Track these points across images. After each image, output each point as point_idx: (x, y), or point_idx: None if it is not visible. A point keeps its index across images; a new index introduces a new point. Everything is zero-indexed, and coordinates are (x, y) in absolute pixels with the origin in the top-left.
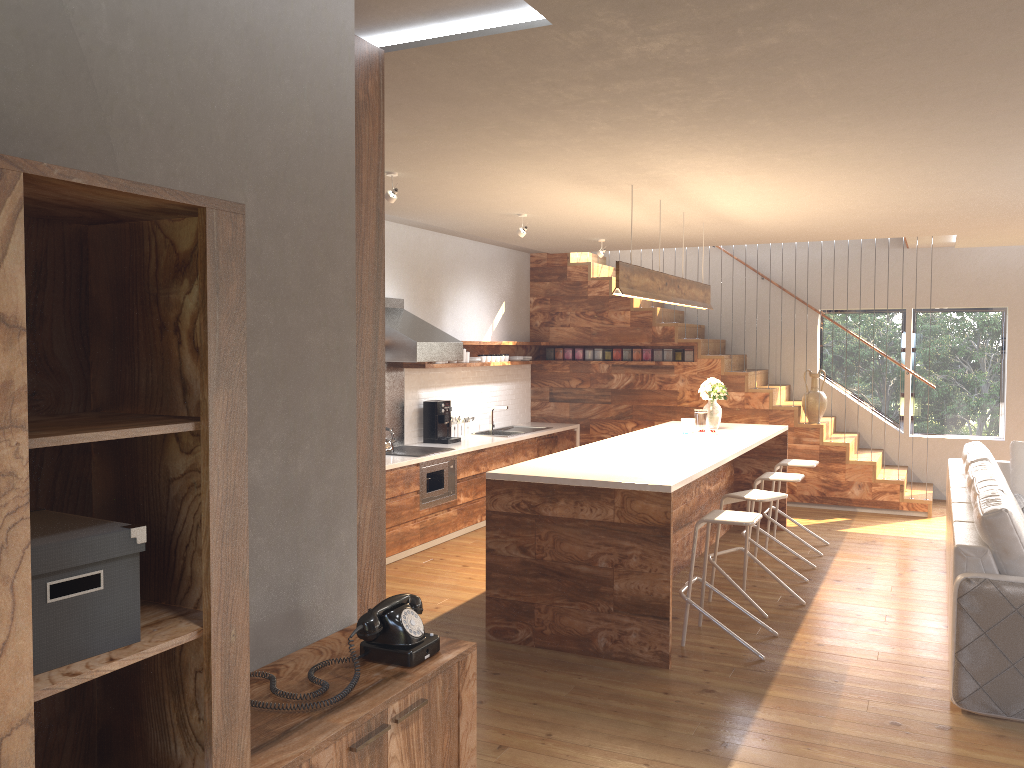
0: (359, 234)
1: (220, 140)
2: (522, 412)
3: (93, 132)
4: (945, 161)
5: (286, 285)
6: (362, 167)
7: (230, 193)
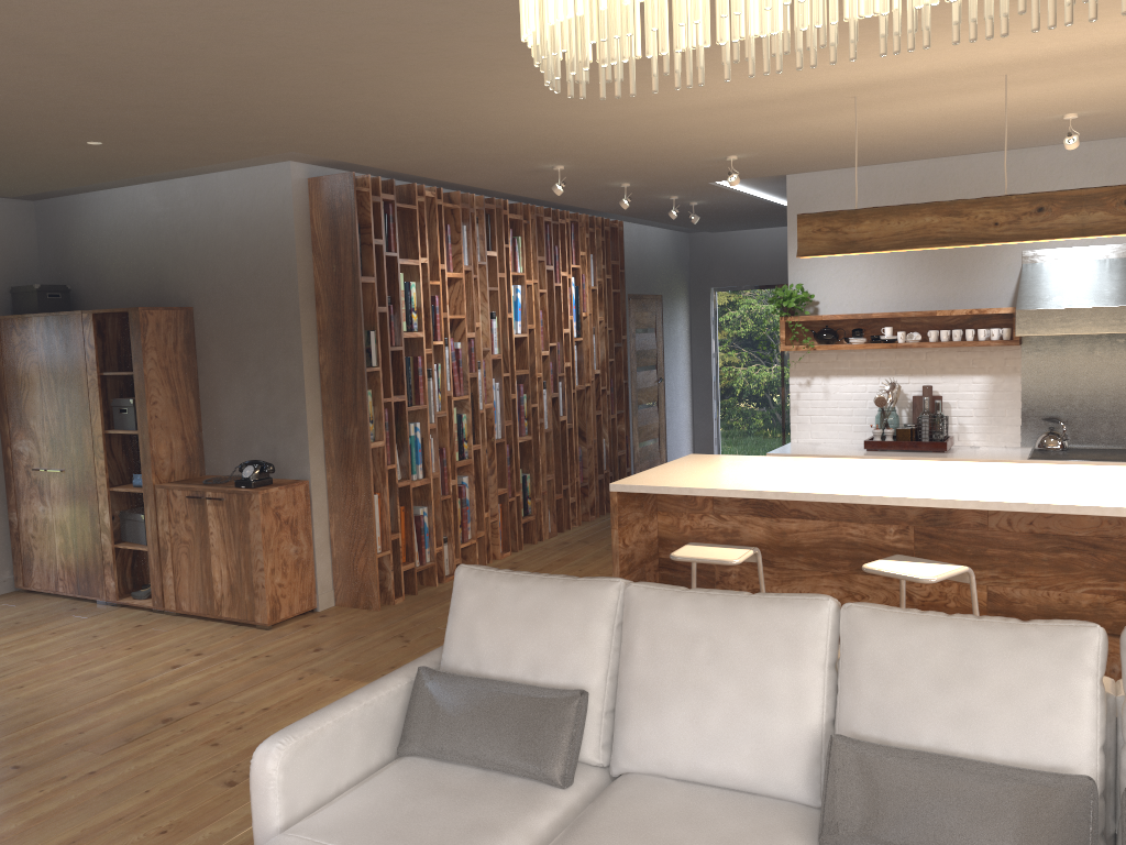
0: (340, 281)
1: (231, 267)
2: None
3: (192, 279)
4: None
5: (262, 319)
6: (340, 244)
7: (236, 286)
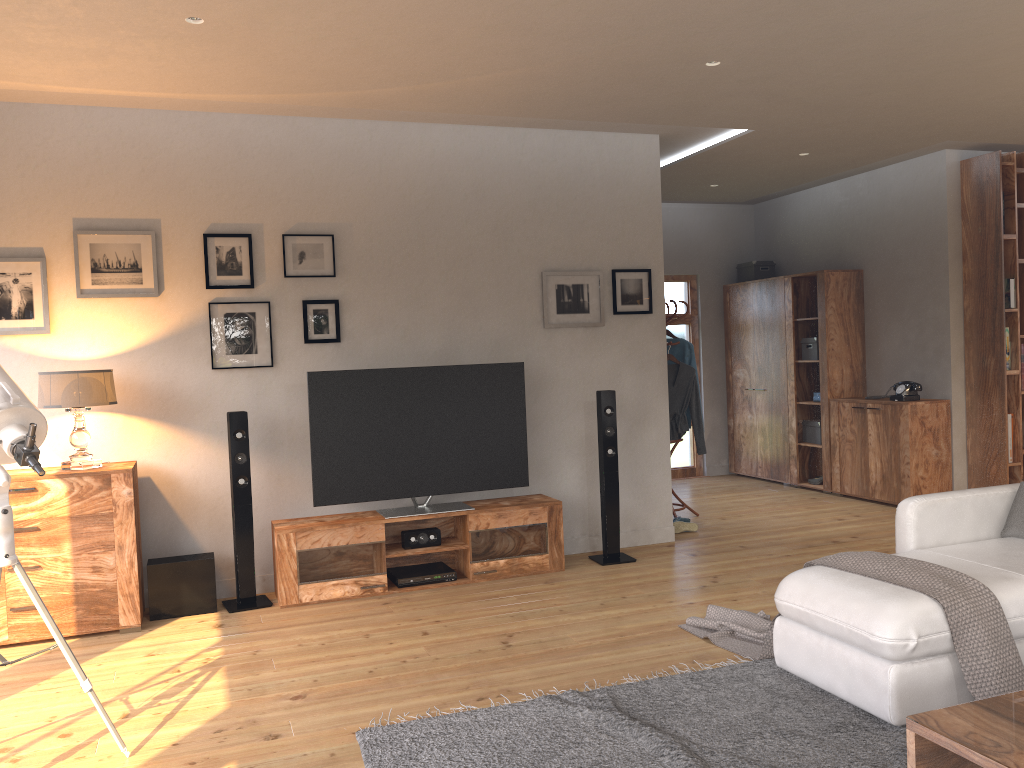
0: (984, 240)
1: (893, 236)
2: None
3: (863, 249)
4: None
5: (917, 274)
6: (985, 210)
7: (897, 251)
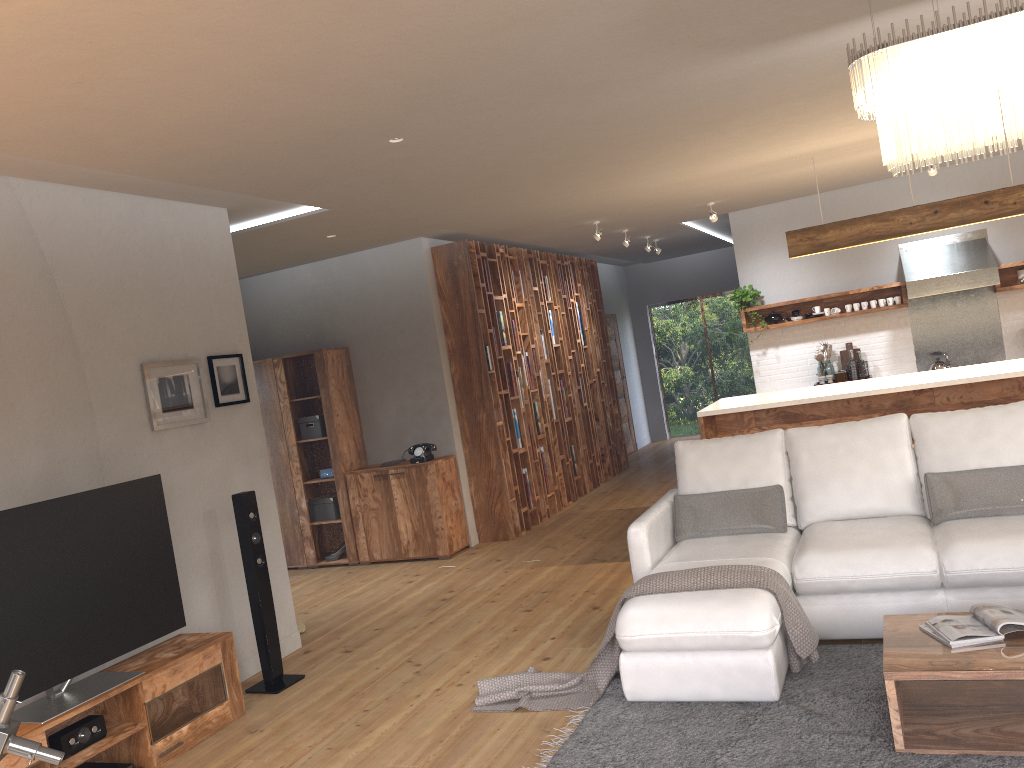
0: (462, 314)
1: (378, 314)
2: None
3: (346, 327)
4: (795, 107)
5: (407, 347)
6: (460, 289)
7: (384, 327)
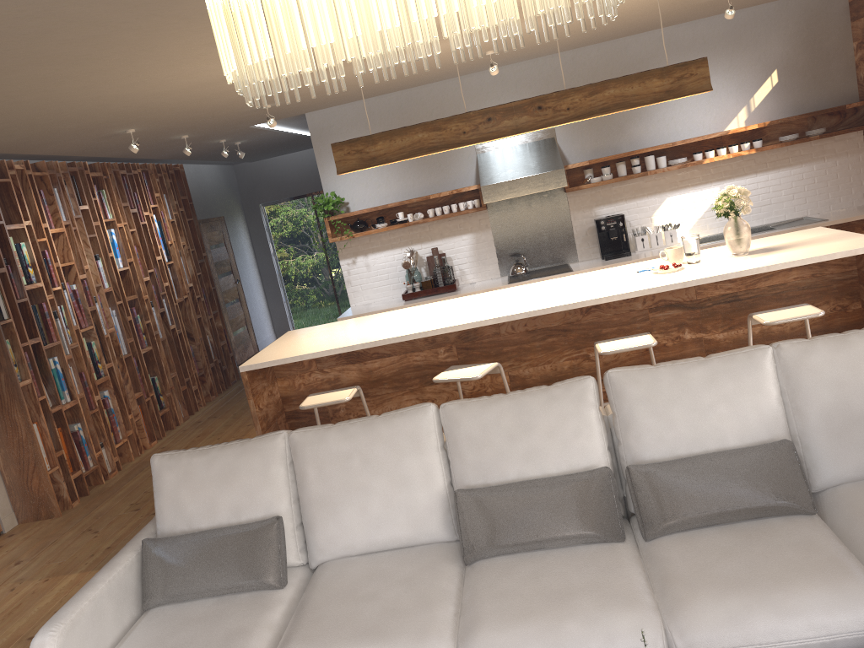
0: None
1: None
2: (842, 195)
3: None
4: None
5: None
6: None
7: None
